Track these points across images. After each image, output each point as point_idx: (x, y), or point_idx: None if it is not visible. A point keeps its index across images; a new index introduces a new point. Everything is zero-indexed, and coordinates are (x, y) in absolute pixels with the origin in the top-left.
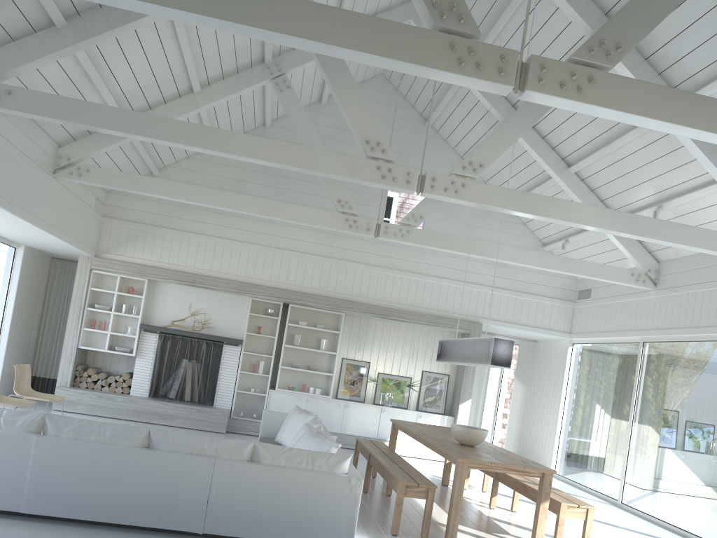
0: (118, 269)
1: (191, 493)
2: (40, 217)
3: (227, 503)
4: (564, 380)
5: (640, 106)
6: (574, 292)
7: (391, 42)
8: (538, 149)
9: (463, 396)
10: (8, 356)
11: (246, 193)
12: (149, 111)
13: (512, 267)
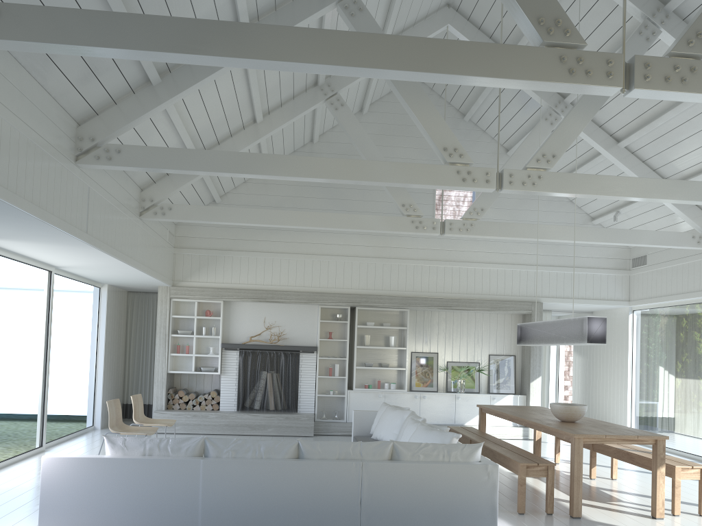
0: (195, 295)
1: (345, 495)
2: (134, 257)
3: (378, 500)
4: (629, 346)
5: None
6: (628, 260)
7: (506, 63)
8: (586, 129)
9: (533, 374)
10: (105, 388)
11: (303, 208)
12: (218, 146)
13: (564, 244)
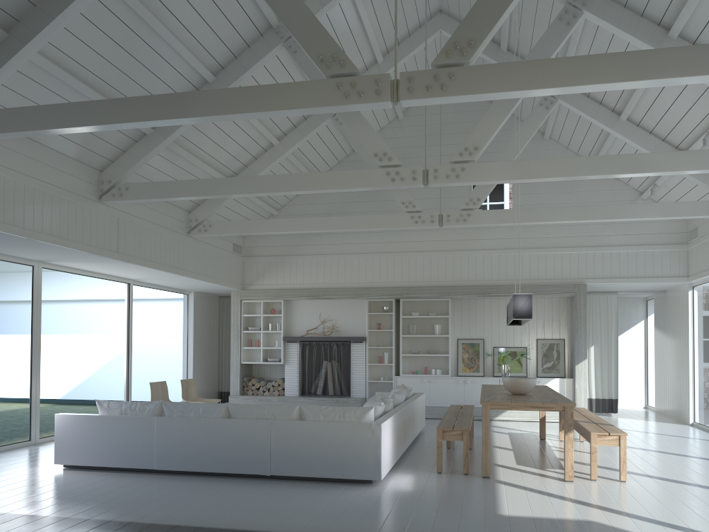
0: (260, 296)
1: (258, 446)
2: (184, 268)
3: (283, 451)
4: (689, 325)
5: (497, 84)
6: (685, 234)
7: (294, 97)
8: (584, 108)
9: (578, 357)
10: (196, 377)
11: (349, 212)
12: (245, 169)
13: (609, 223)
